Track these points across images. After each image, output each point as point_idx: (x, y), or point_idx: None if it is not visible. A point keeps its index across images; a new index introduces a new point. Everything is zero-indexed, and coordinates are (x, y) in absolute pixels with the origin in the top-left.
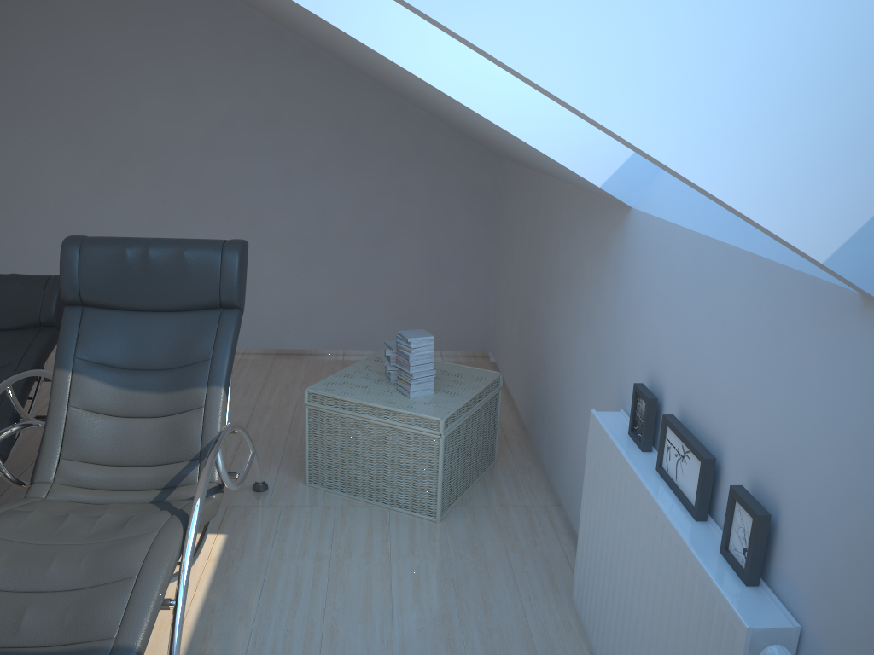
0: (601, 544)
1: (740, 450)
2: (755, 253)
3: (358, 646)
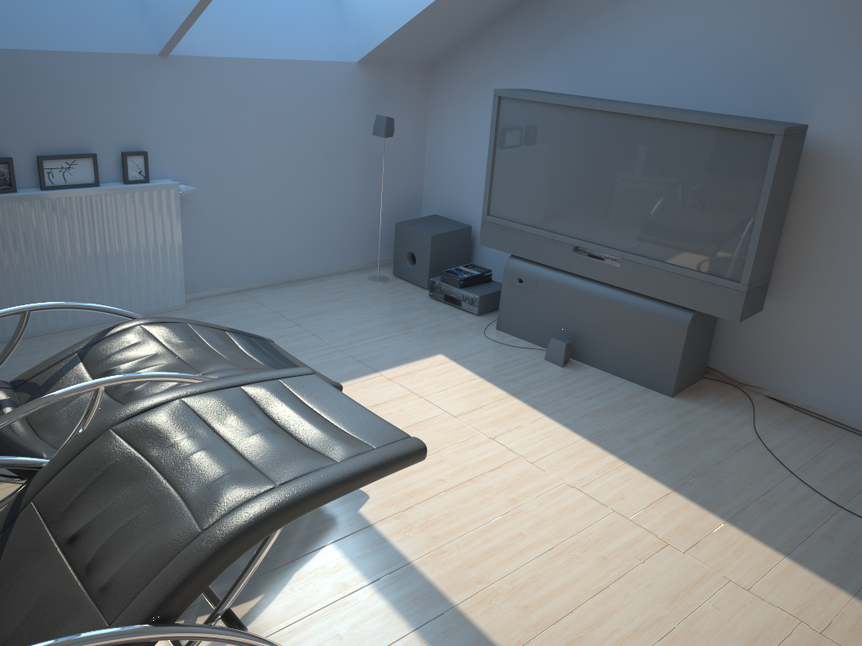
0: (12, 268)
1: (105, 142)
2: (83, 51)
3: None
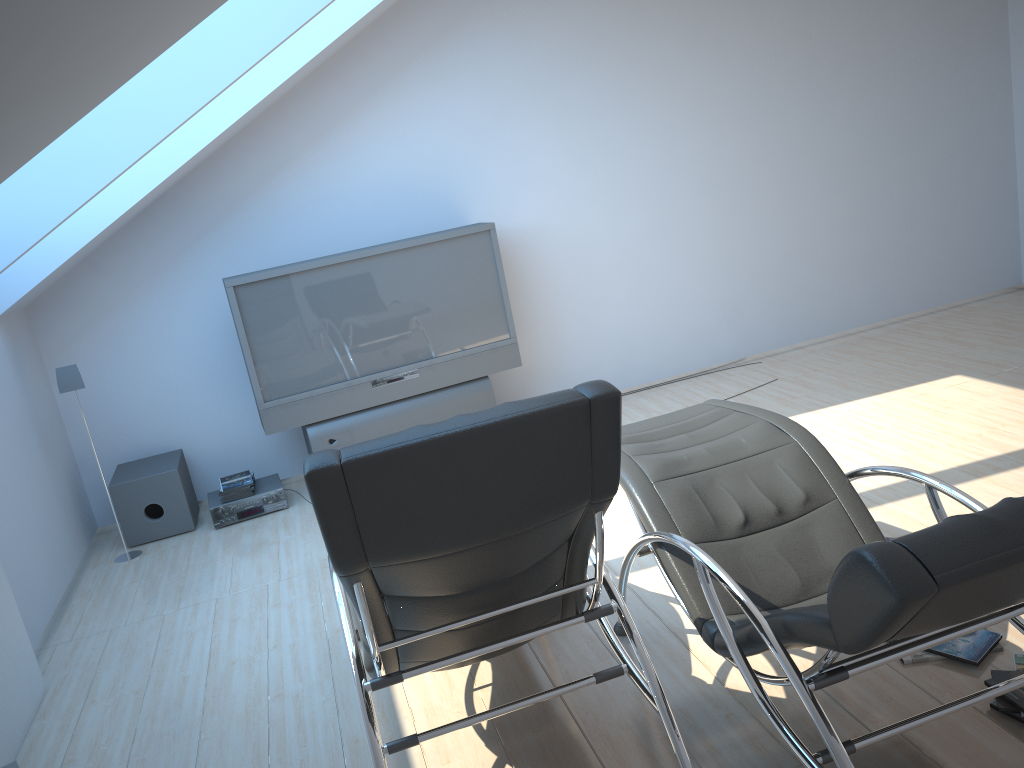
0: None
1: None
2: None
3: (231, 754)
